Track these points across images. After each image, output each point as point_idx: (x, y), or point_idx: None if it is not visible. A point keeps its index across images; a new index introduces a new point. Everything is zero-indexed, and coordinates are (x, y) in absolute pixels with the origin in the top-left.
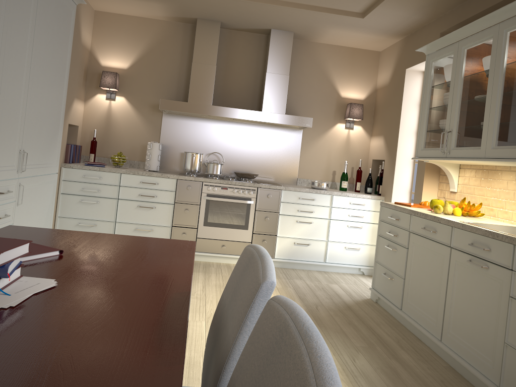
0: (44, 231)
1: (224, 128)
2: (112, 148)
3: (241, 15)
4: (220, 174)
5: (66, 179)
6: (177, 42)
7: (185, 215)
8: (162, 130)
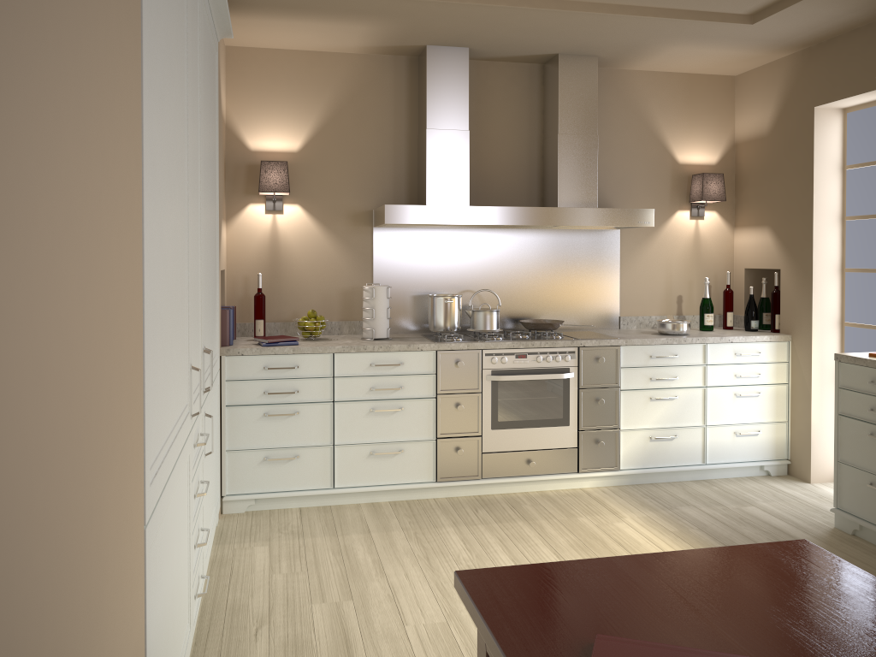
0: (548, 578)
1: (485, 242)
2: (287, 303)
3: (516, 35)
4: (499, 329)
5: (232, 377)
6: (384, 92)
7: (457, 415)
8: (374, 258)
